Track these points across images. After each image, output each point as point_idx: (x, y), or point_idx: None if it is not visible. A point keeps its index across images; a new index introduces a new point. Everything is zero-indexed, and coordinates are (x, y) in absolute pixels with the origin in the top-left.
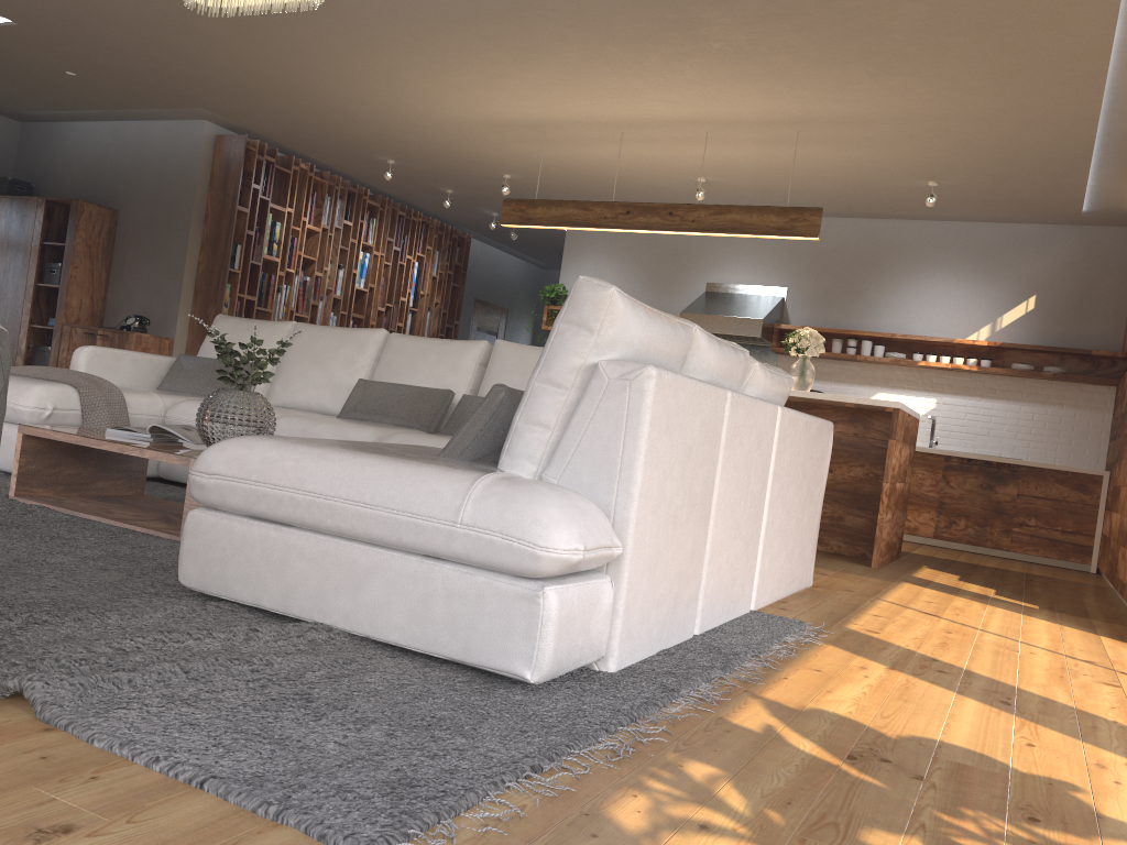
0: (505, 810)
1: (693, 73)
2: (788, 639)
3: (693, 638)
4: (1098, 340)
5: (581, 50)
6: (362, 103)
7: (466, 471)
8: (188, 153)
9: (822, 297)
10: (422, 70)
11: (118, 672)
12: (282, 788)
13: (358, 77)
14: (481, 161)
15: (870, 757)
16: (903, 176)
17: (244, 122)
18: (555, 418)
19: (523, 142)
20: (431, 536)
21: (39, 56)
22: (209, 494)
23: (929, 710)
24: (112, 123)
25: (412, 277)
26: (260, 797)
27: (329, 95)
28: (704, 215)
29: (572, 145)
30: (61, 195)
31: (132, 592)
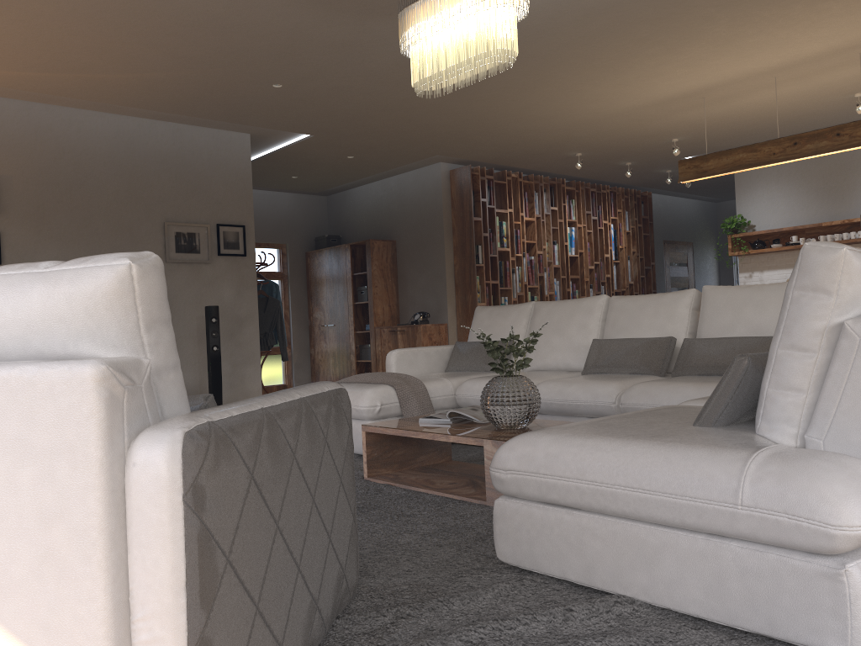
0: None
1: (839, 7)
2: None
3: None
4: None
5: (727, 22)
6: (550, 118)
7: (732, 450)
8: (433, 188)
9: None
10: (593, 81)
11: None
12: None
13: (544, 101)
14: (651, 134)
15: None
16: None
17: (467, 156)
18: (806, 381)
19: (685, 110)
20: (714, 517)
21: (329, 152)
22: (508, 486)
23: None
24: (381, 181)
25: (610, 237)
26: None
27: (524, 119)
28: None
29: (729, 100)
30: (358, 238)
31: (464, 569)
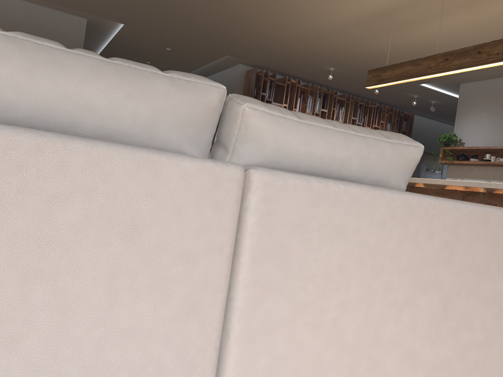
0: None
1: None
2: None
3: None
4: None
5: None
6: (282, 29)
7: None
8: (233, 82)
9: None
10: None
11: None
12: None
13: (262, 8)
14: (376, 56)
15: None
16: None
17: (250, 59)
18: None
19: (386, 33)
20: None
21: (150, 42)
22: None
23: None
24: (212, 75)
25: None
26: None
27: (263, 27)
28: None
29: (419, 26)
30: None
31: None
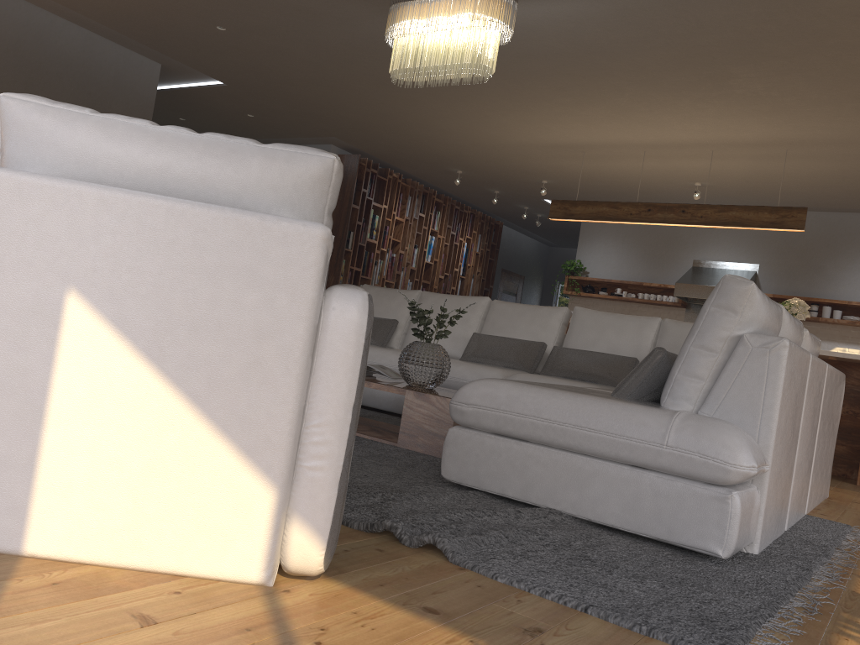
0: (774, 641)
1: (714, 110)
2: (848, 537)
3: (785, 533)
4: None
5: (630, 96)
6: (452, 133)
7: (660, 409)
8: None
9: (788, 272)
10: (504, 111)
11: (474, 535)
12: (637, 615)
13: (455, 116)
14: (528, 171)
15: None
16: None
17: (361, 146)
18: (707, 373)
19: (564, 158)
20: (643, 453)
21: (233, 105)
22: (467, 417)
23: None
24: None
25: (462, 254)
26: (630, 620)
27: (429, 127)
28: (710, 212)
29: (602, 160)
30: None
31: (412, 481)
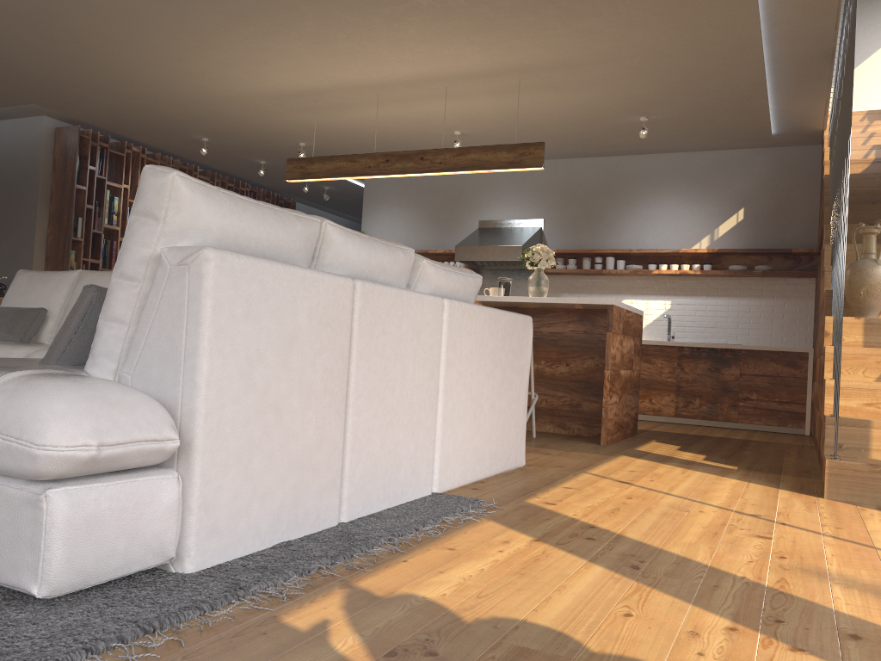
0: None
1: (415, 31)
2: (449, 519)
3: (336, 526)
4: (798, 240)
5: (315, 17)
6: (159, 87)
7: None
8: (32, 144)
9: (572, 224)
10: (193, 51)
11: None
12: None
13: (144, 62)
14: (276, 132)
15: (415, 651)
16: (618, 114)
17: (74, 114)
18: (130, 312)
19: (302, 111)
20: None
21: None
22: None
23: (541, 583)
24: None
25: None
26: None
27: (129, 81)
28: (449, 157)
29: (343, 110)
30: None
31: None
